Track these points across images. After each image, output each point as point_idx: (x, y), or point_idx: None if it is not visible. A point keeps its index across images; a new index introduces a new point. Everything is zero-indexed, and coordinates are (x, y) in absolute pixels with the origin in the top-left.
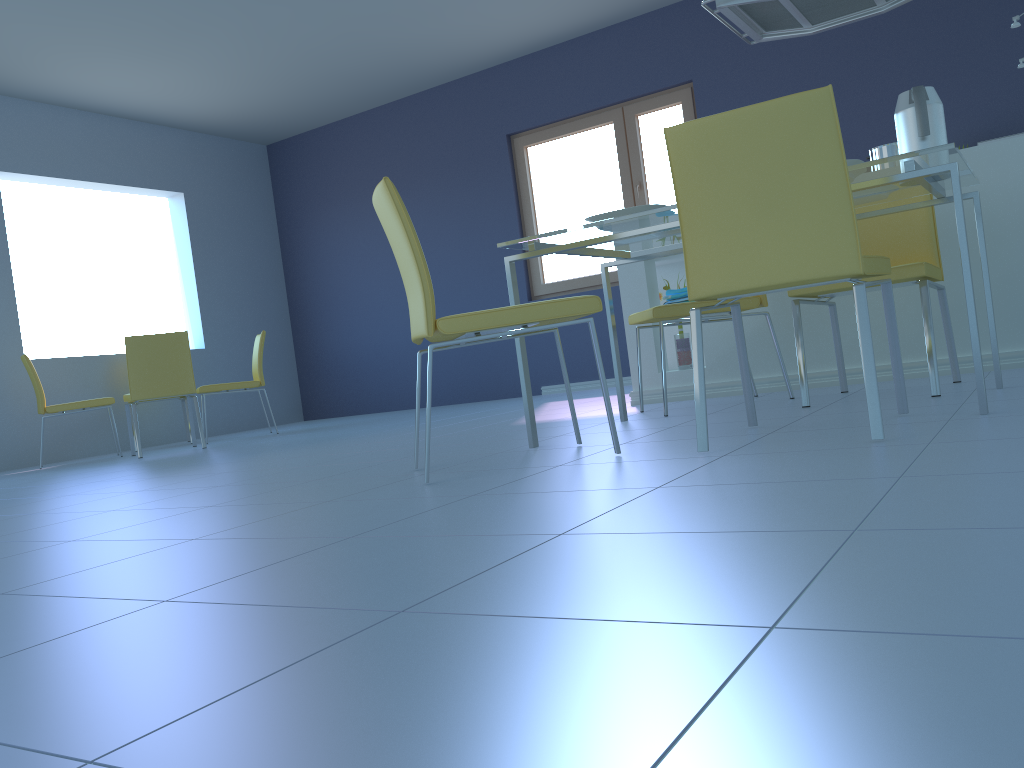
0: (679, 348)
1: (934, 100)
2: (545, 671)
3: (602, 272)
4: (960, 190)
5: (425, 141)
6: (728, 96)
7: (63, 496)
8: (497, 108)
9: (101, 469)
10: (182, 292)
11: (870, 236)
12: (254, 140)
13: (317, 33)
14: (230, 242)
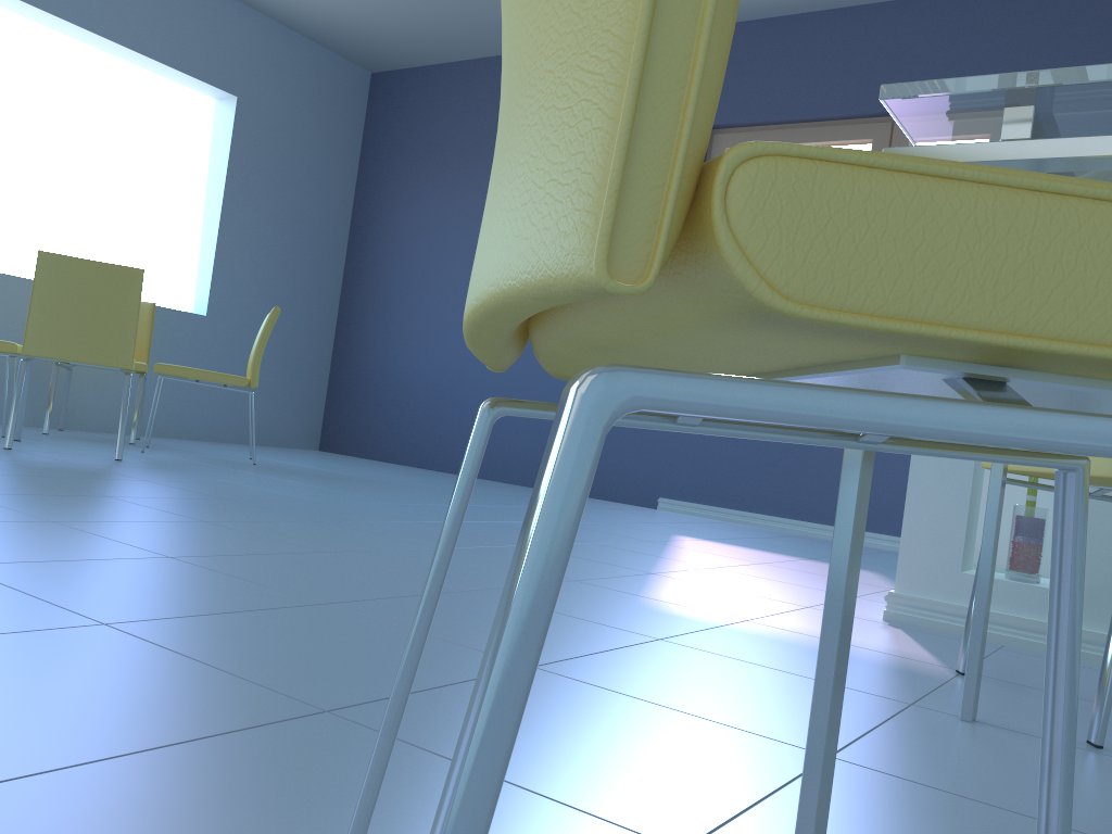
0: (1022, 535)
1: None
2: None
3: None
4: None
5: None
6: None
7: None
8: None
9: None
10: (198, 232)
11: None
12: (356, 60)
13: None
14: (284, 183)
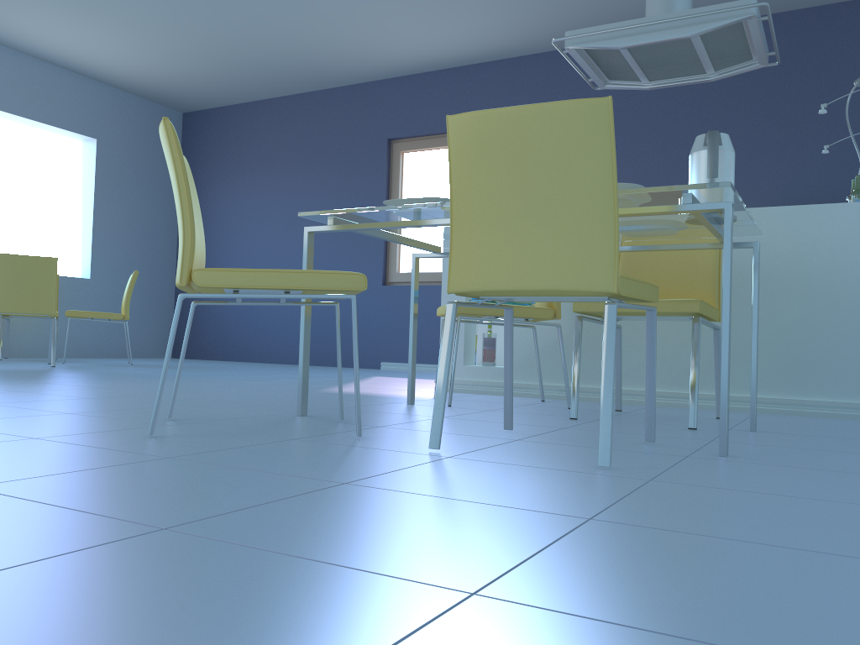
0: (485, 346)
1: (727, 146)
2: None
3: (413, 261)
4: (731, 230)
5: (318, 132)
6: None
7: None
8: (383, 115)
9: None
10: (79, 226)
11: (661, 270)
12: (172, 106)
13: (230, 18)
14: (132, 190)
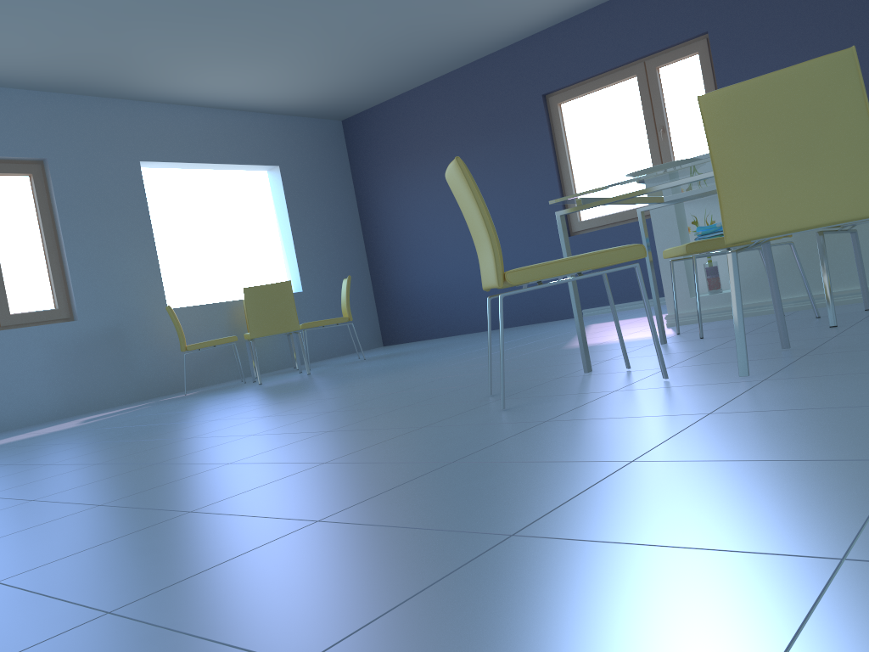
0: (708, 275)
1: None
2: (647, 596)
3: (639, 216)
4: None
5: (472, 106)
6: (742, 43)
7: (210, 421)
8: (533, 72)
9: (232, 395)
10: (282, 247)
11: None
12: (331, 117)
13: (380, 25)
14: (317, 203)
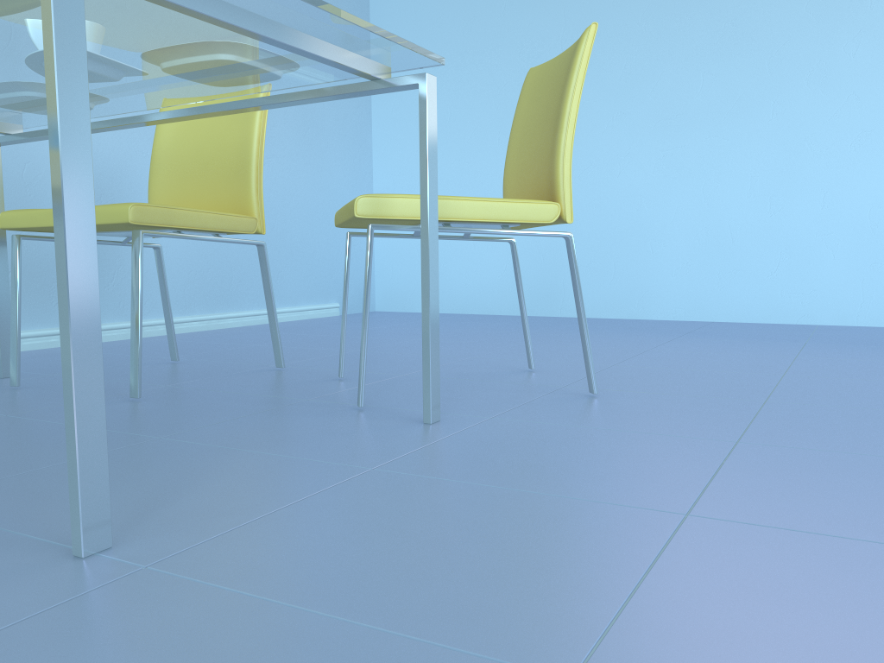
0: None
1: None
2: None
3: None
4: None
5: None
6: None
7: None
8: None
9: None
10: None
11: None
12: None
13: None
14: None
